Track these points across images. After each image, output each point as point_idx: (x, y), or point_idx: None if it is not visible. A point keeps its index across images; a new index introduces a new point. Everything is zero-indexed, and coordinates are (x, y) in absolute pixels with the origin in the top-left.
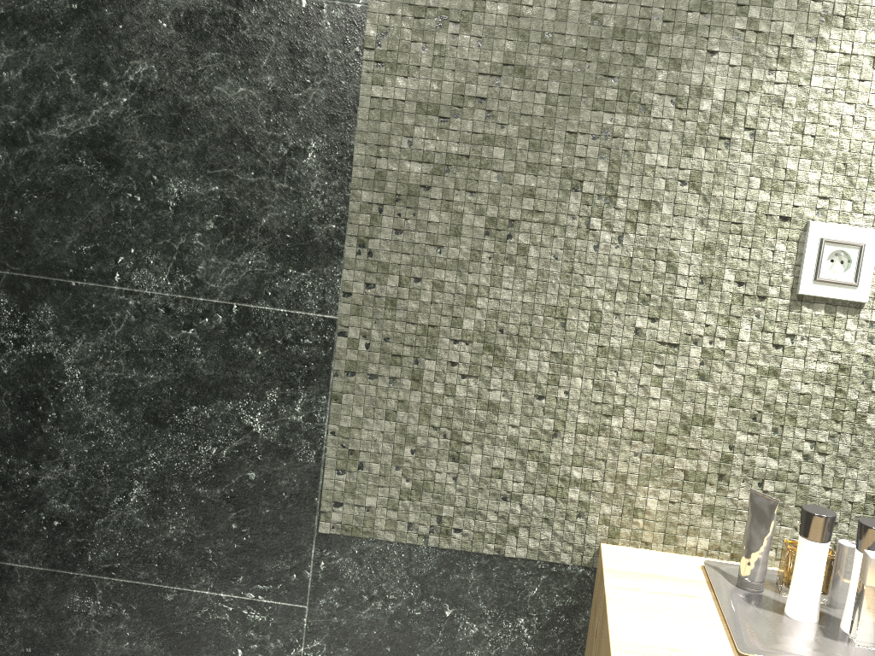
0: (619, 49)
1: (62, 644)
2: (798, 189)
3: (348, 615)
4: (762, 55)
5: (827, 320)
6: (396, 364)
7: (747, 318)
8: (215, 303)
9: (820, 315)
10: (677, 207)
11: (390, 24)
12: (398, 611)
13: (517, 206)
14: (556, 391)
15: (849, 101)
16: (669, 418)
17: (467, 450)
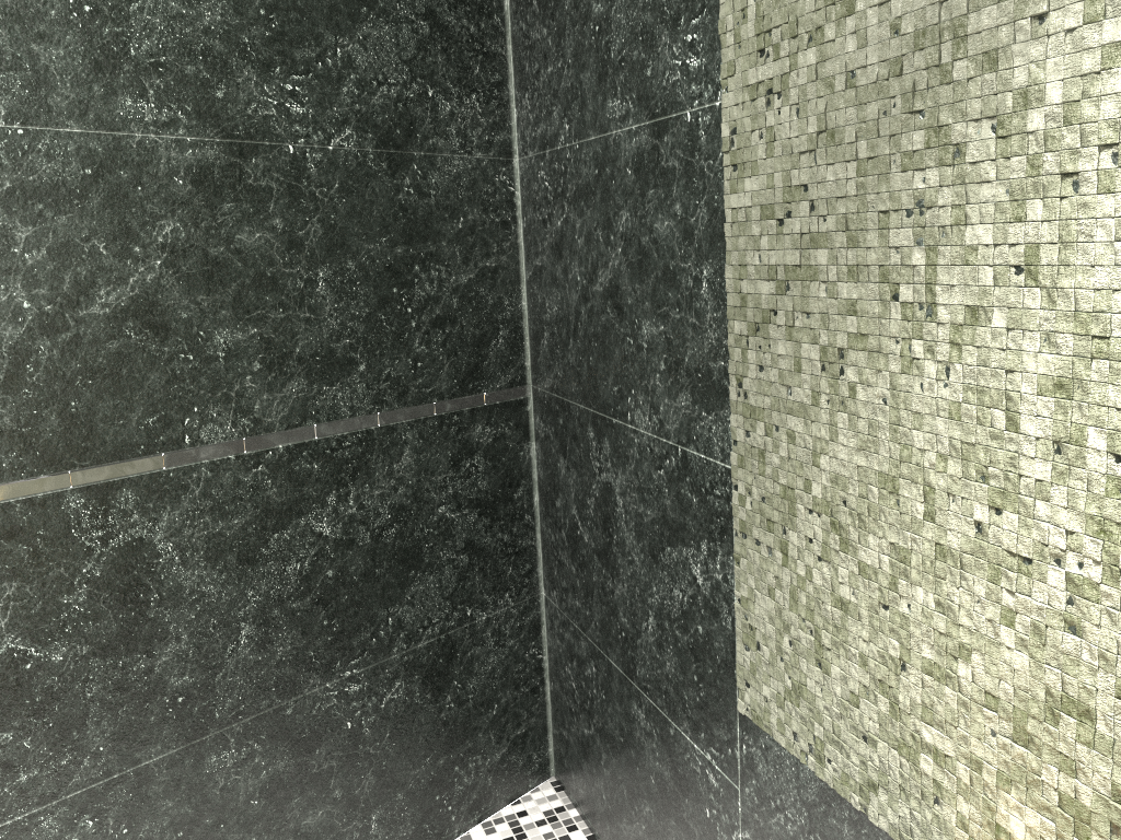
0: (921, 63)
1: (633, 744)
2: None
3: (763, 817)
4: None
5: None
6: (770, 530)
7: None
8: (670, 445)
9: None
10: (1010, 315)
11: (737, 116)
12: (794, 836)
13: (843, 328)
14: (898, 602)
15: None
16: (1028, 687)
17: (827, 658)
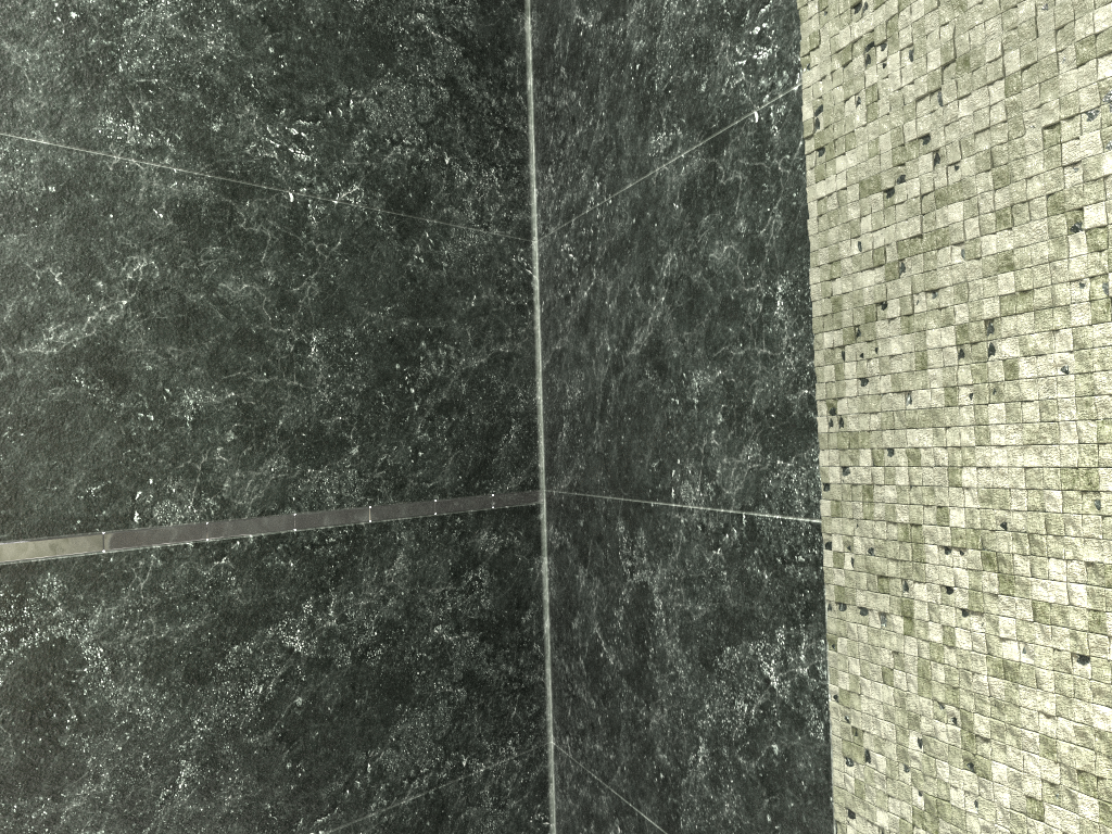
0: None
1: None
2: None
3: None
4: None
5: None
6: (883, 590)
7: None
8: (730, 514)
9: None
10: None
11: (823, 91)
12: None
13: (992, 293)
14: (1106, 647)
15: None
16: None
17: (985, 753)
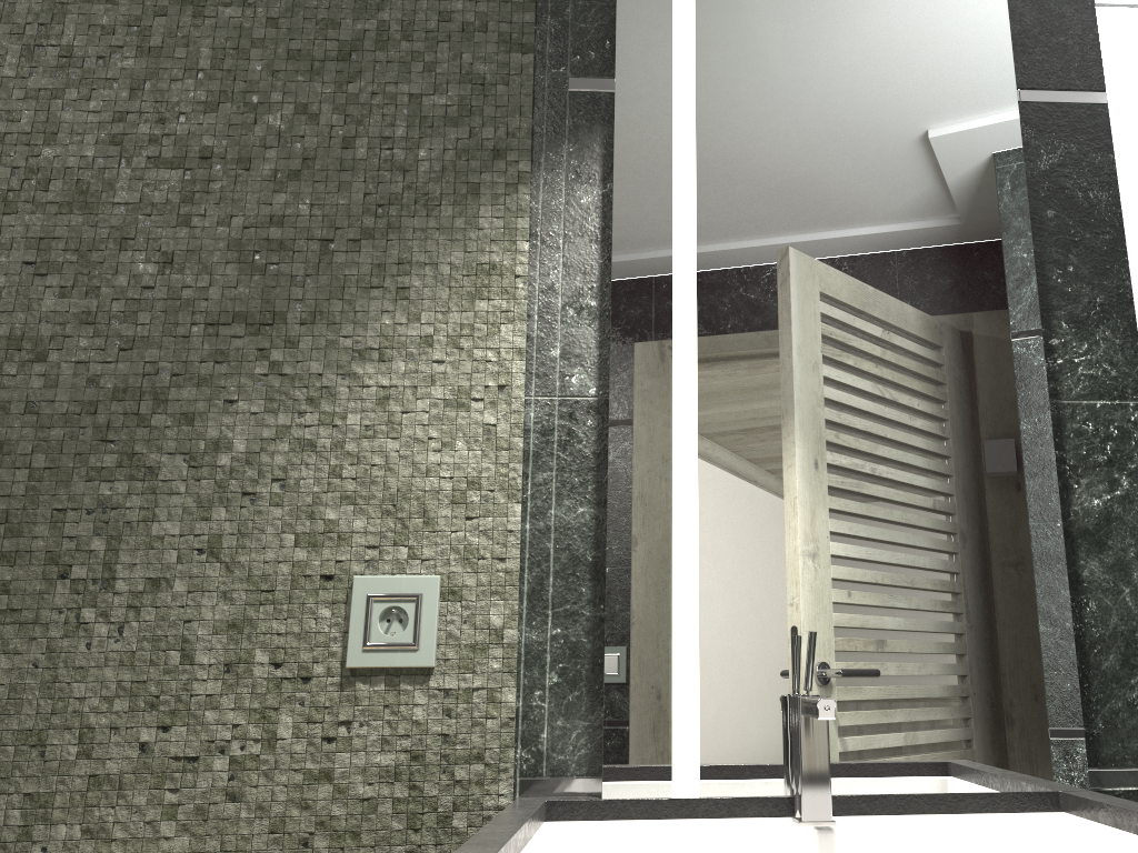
0: (120, 409)
1: None
2: (341, 540)
3: None
4: (289, 397)
5: (390, 696)
6: None
7: (288, 707)
8: None
9: (380, 690)
10: (192, 581)
11: None
12: None
13: None
14: (29, 849)
15: (393, 435)
16: None
17: None
